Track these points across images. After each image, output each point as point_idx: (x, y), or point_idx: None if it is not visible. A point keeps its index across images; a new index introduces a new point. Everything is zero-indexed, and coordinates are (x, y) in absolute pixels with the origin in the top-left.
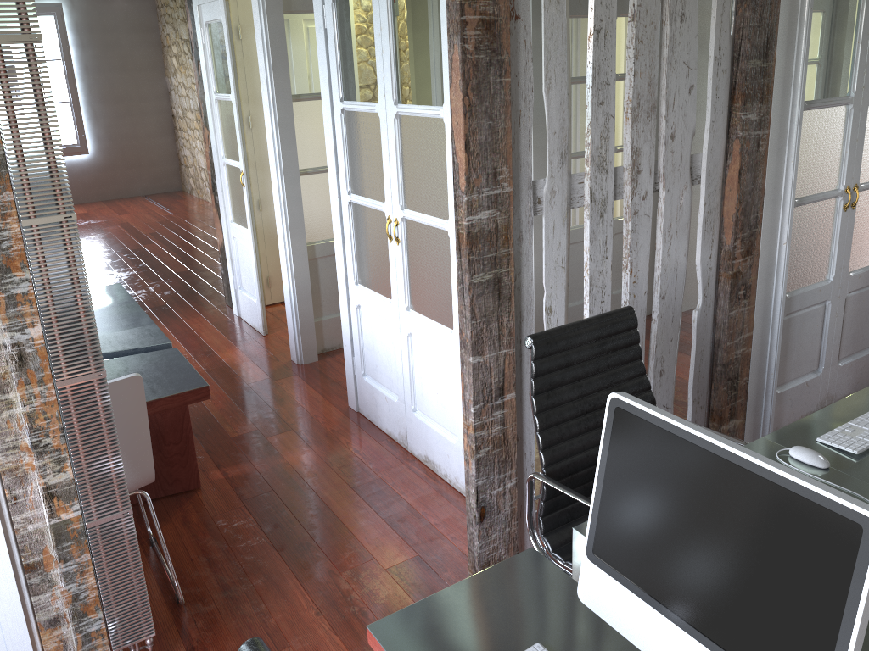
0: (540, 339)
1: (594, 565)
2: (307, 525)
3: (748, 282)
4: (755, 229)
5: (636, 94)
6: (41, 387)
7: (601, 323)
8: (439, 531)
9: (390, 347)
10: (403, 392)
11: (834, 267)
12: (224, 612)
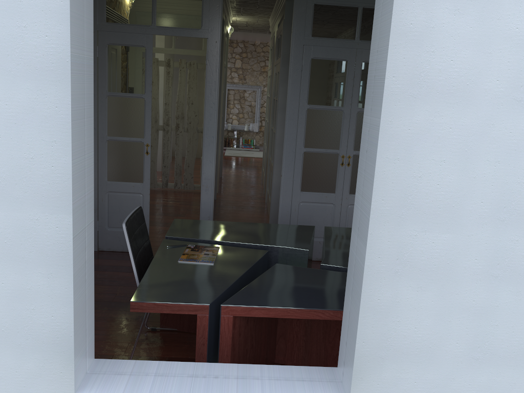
0: None
1: None
2: None
3: None
4: None
5: None
6: None
7: None
8: None
9: (328, 215)
10: None
11: None
12: None
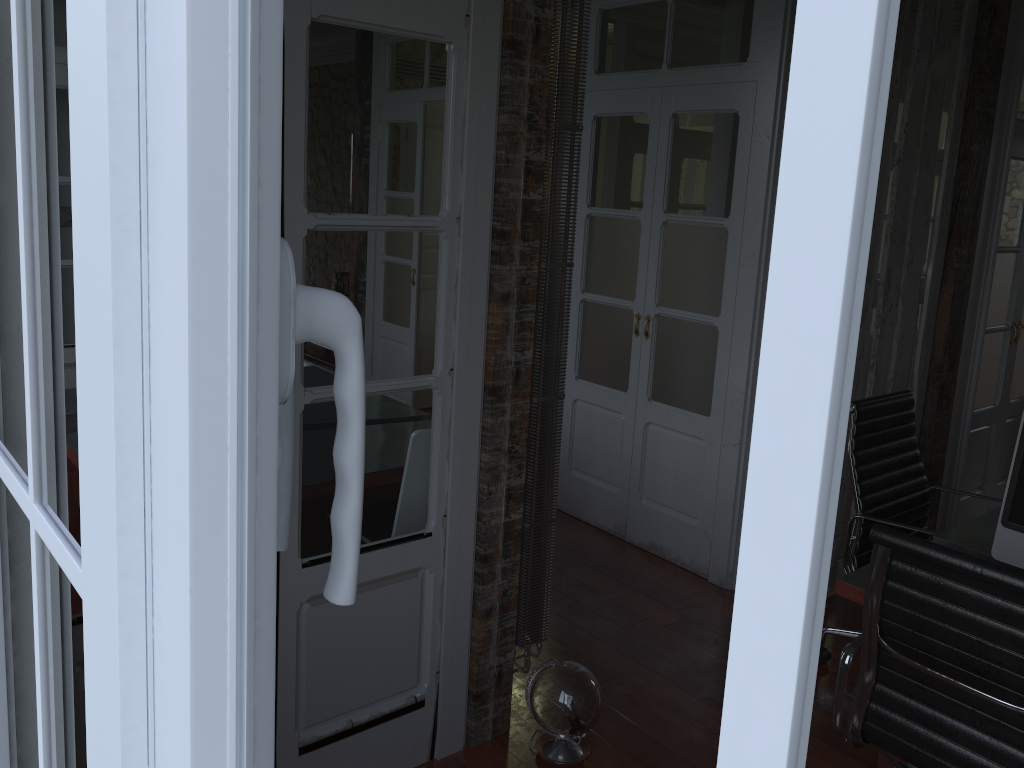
0: (859, 405)
1: (1009, 530)
2: (567, 593)
3: (949, 394)
4: (957, 348)
5: (894, 222)
6: (522, 401)
7: (893, 399)
8: (693, 601)
9: (616, 438)
10: (628, 481)
11: (1000, 393)
12: (535, 653)
